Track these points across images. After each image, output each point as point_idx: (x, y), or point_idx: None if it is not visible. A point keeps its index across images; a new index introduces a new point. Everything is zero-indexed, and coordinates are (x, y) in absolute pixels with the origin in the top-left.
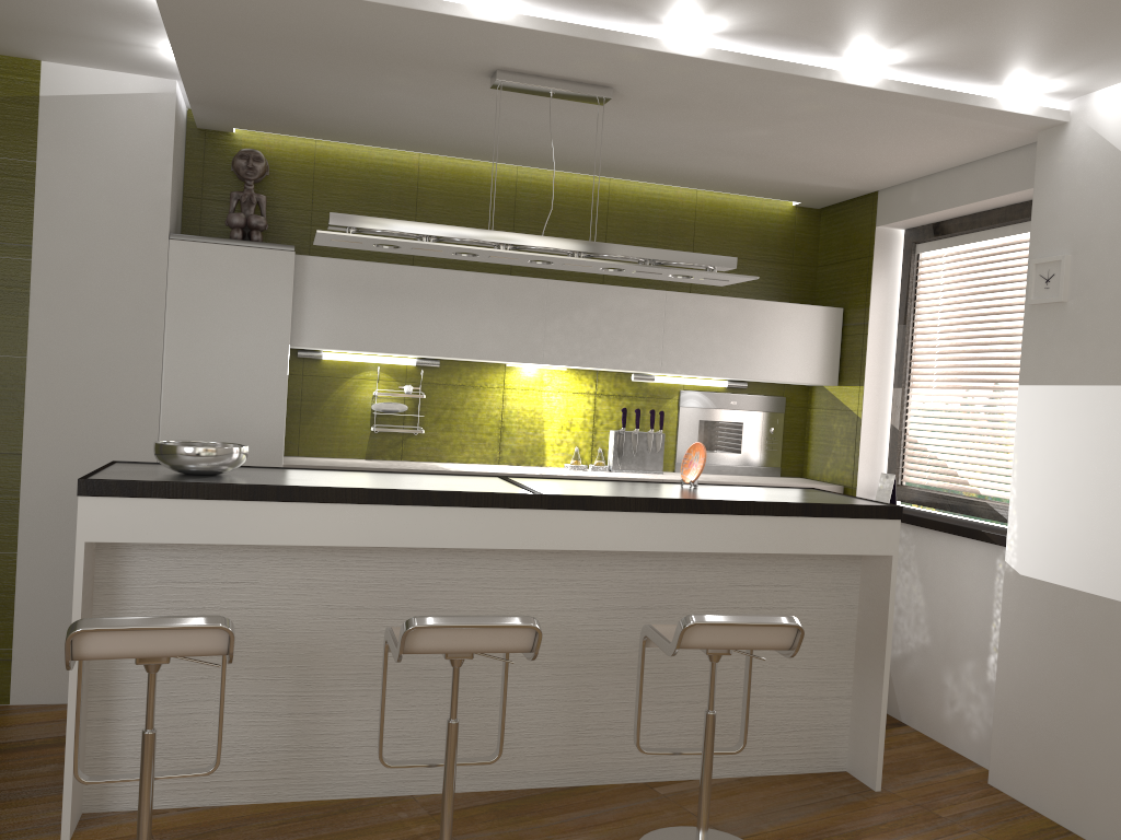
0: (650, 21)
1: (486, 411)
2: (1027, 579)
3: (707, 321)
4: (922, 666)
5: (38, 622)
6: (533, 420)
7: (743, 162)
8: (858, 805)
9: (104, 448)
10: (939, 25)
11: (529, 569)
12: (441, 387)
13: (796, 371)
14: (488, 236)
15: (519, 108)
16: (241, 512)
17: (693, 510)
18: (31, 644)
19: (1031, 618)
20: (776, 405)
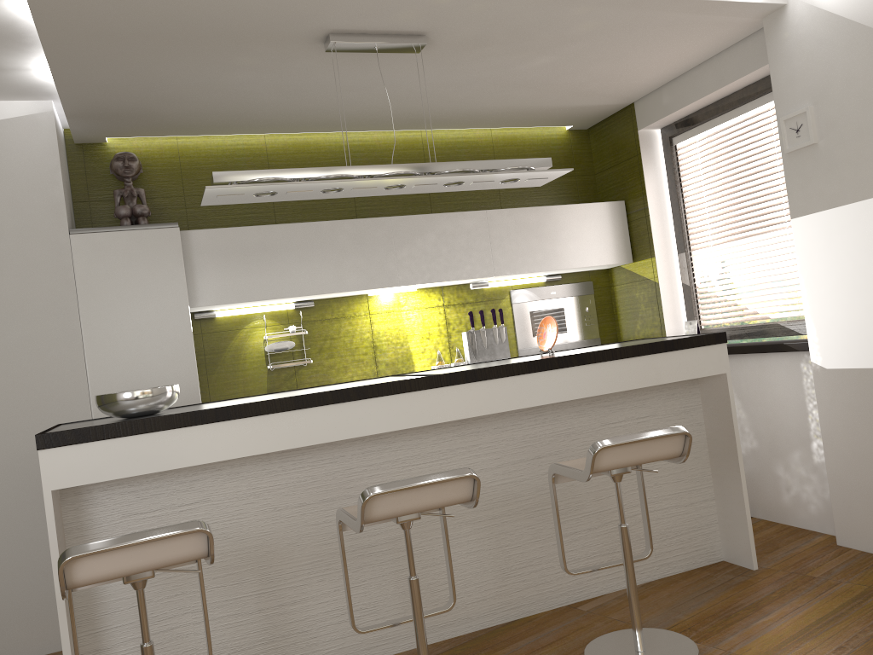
0: None
1: (359, 336)
2: (834, 370)
3: (522, 228)
4: (755, 466)
5: (12, 587)
6: (398, 336)
7: (529, 93)
8: (746, 583)
9: (44, 423)
10: None
11: (438, 443)
12: (319, 323)
13: (599, 256)
14: (349, 171)
15: (348, 72)
16: (187, 437)
17: (564, 365)
18: (8, 608)
19: (845, 401)
20: (586, 288)
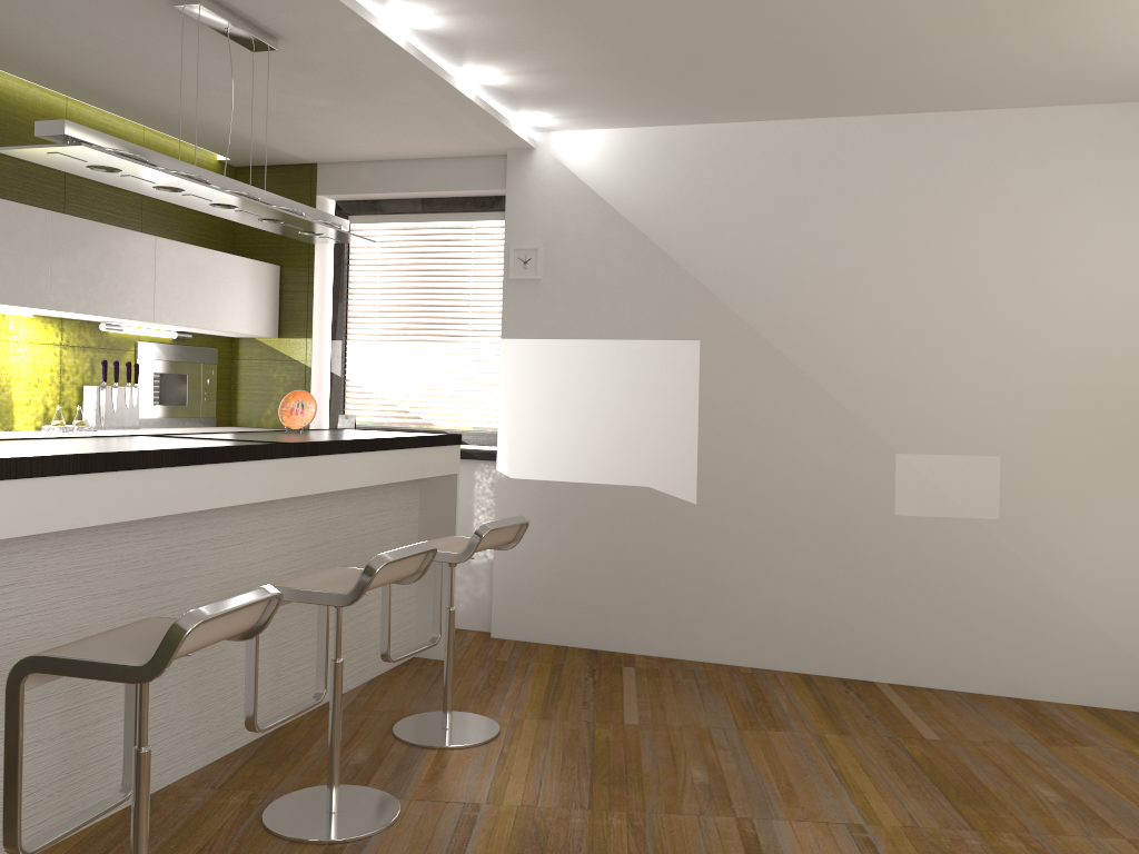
0: (381, 3)
1: None
2: (518, 480)
3: (188, 270)
4: None
5: None
6: (0, 376)
7: (255, 119)
8: (459, 671)
9: None
10: (551, 72)
11: (246, 523)
12: None
13: (252, 323)
14: (197, 173)
15: (135, 24)
16: (72, 489)
17: (373, 448)
18: None
19: (524, 508)
20: (212, 356)
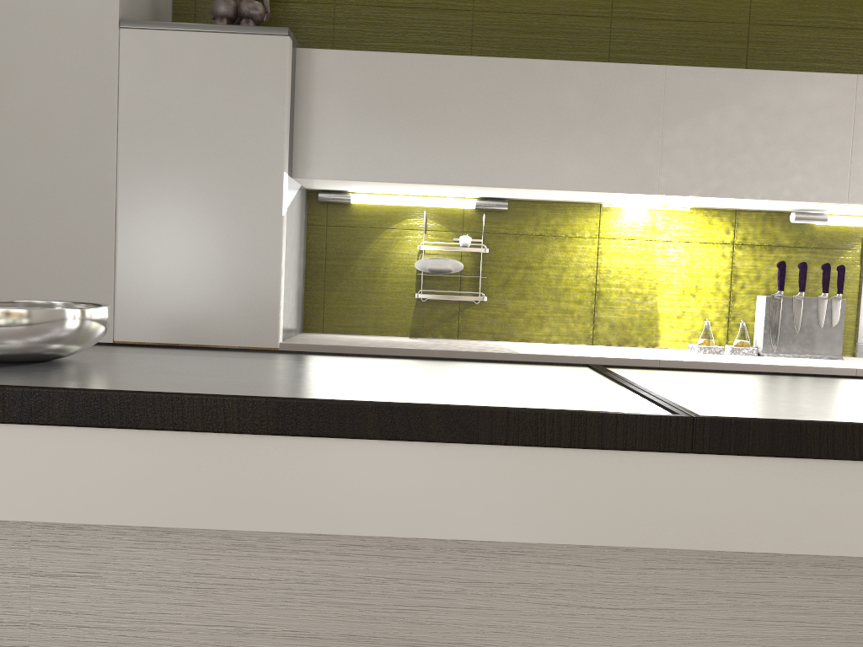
0: None
1: (574, 271)
2: None
3: None
4: None
5: None
6: (641, 282)
7: None
8: None
9: None
10: None
11: (656, 569)
12: (511, 238)
13: None
14: None
15: None
16: None
17: None
18: None
19: None
20: None
